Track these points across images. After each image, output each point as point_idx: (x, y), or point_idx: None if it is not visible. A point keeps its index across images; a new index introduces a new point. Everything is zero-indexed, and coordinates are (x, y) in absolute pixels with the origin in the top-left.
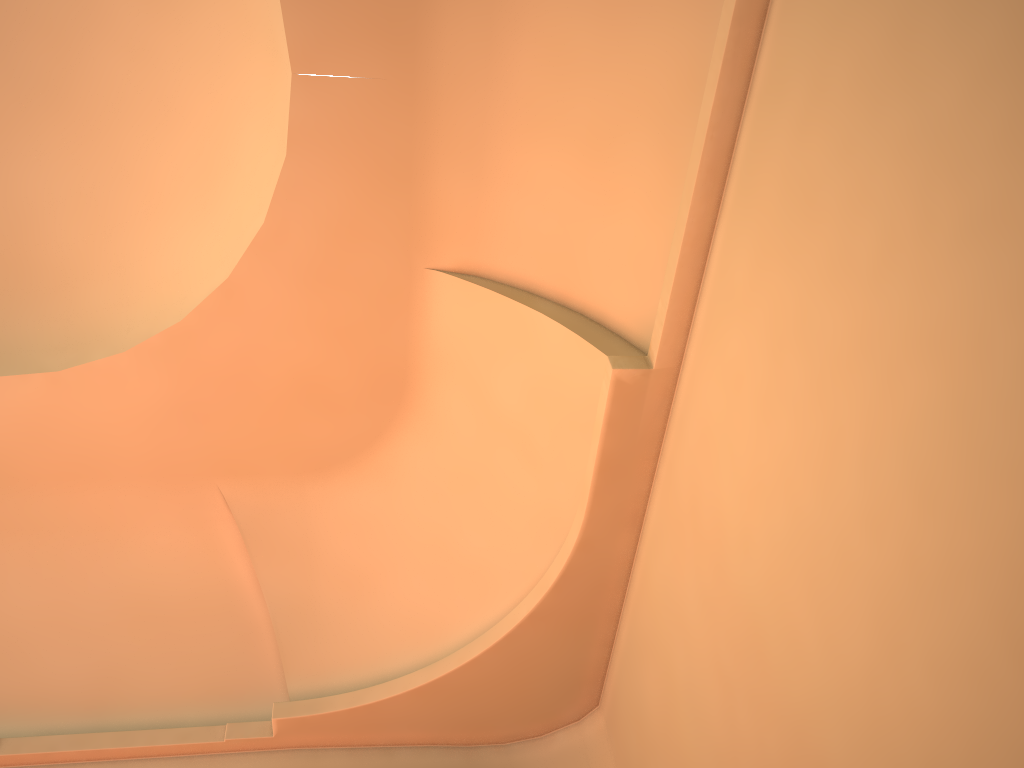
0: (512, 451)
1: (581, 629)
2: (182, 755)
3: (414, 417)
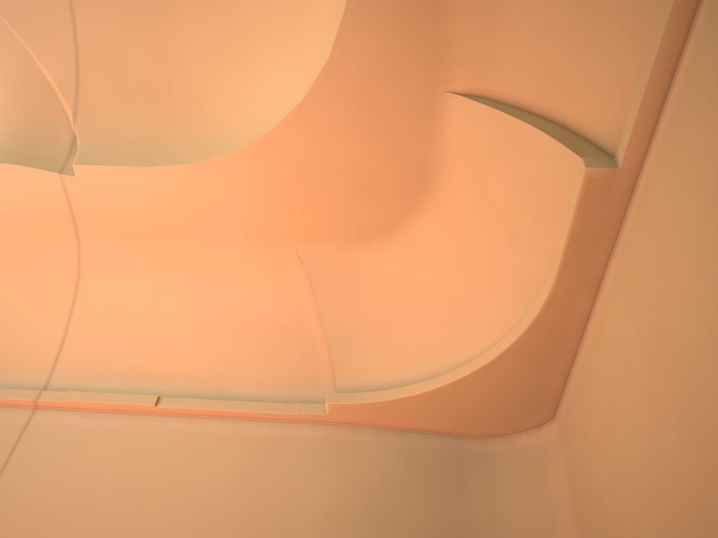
0: (501, 231)
1: (545, 363)
2: (268, 420)
3: (430, 204)
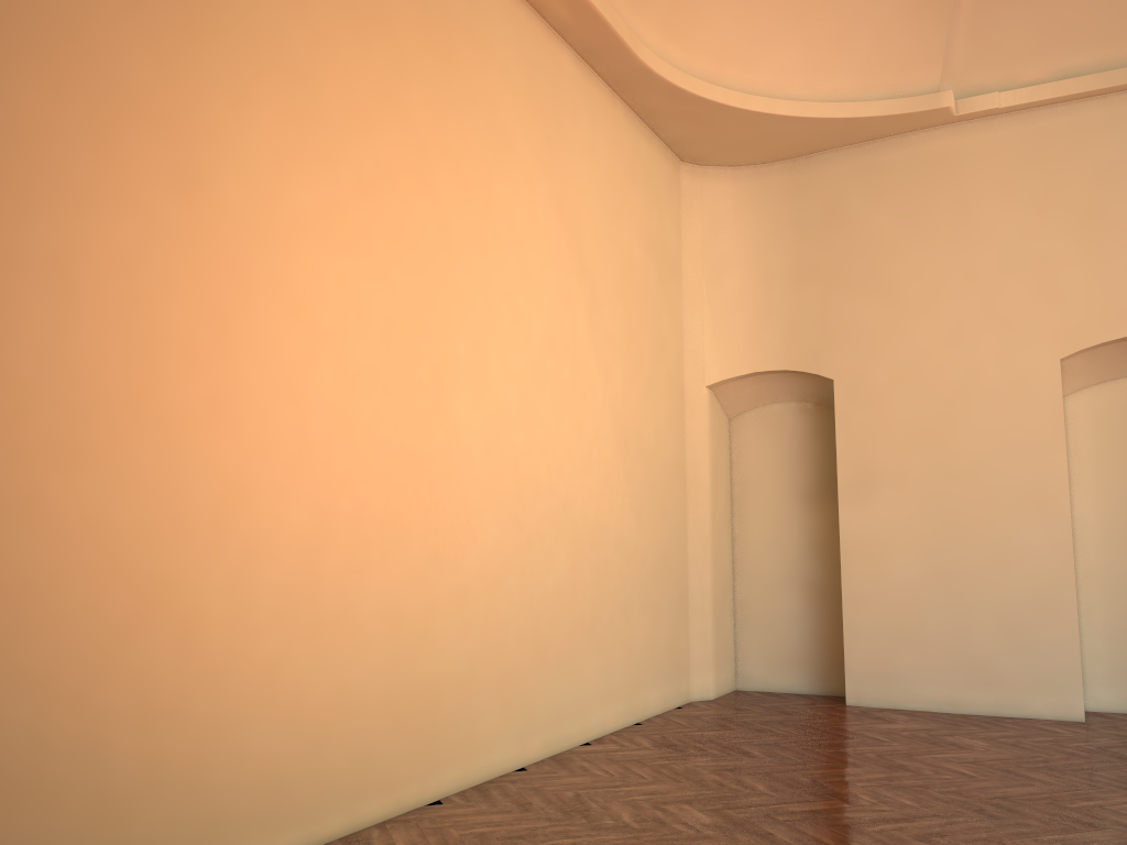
0: None
1: None
2: None
3: None
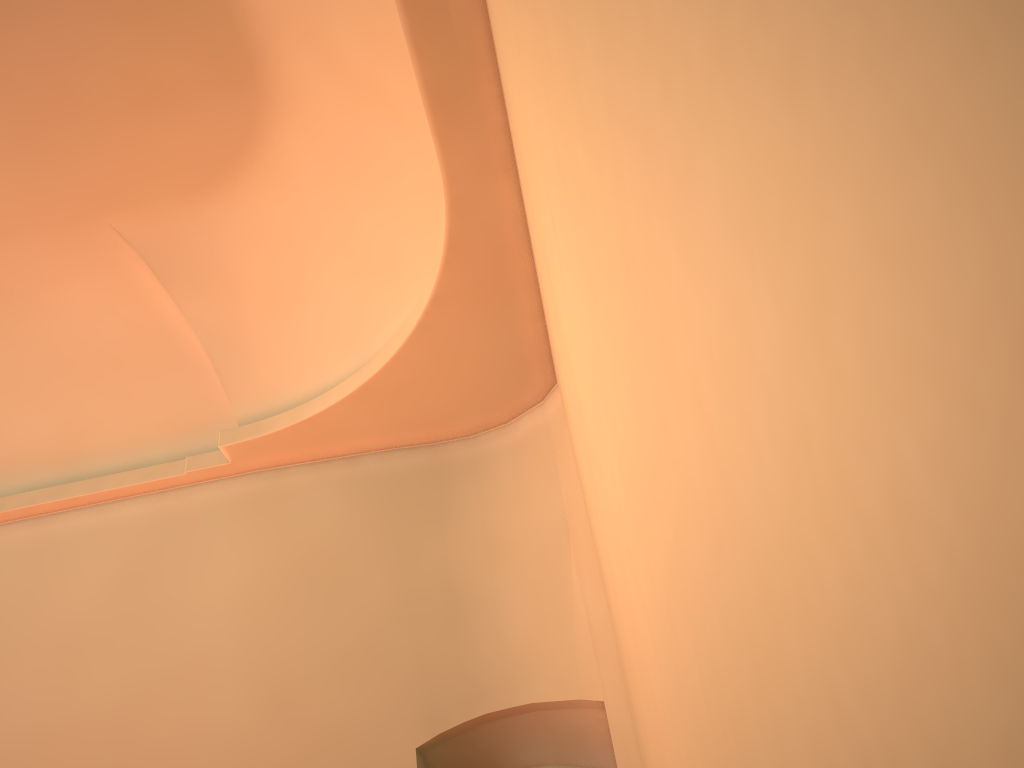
0: (380, 115)
1: (499, 305)
2: (153, 492)
3: (278, 101)
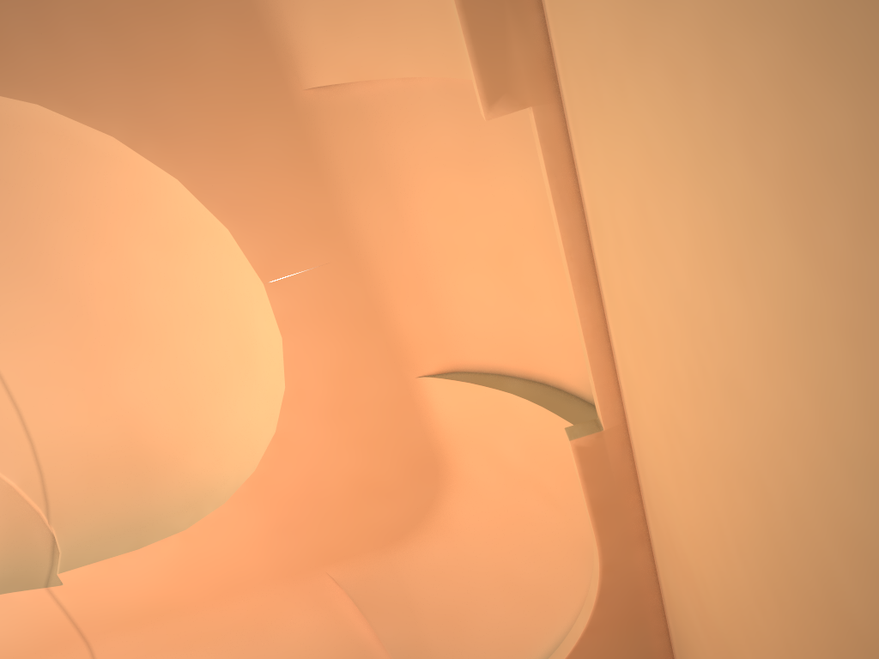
0: (533, 495)
1: (635, 628)
2: None
3: (453, 482)
